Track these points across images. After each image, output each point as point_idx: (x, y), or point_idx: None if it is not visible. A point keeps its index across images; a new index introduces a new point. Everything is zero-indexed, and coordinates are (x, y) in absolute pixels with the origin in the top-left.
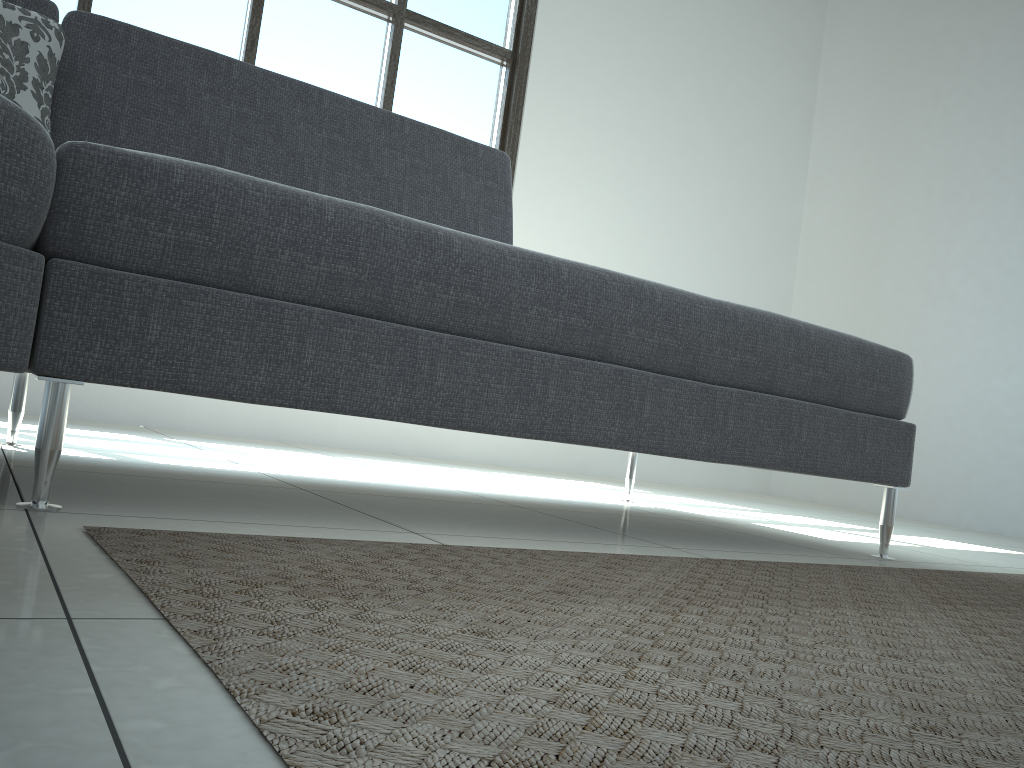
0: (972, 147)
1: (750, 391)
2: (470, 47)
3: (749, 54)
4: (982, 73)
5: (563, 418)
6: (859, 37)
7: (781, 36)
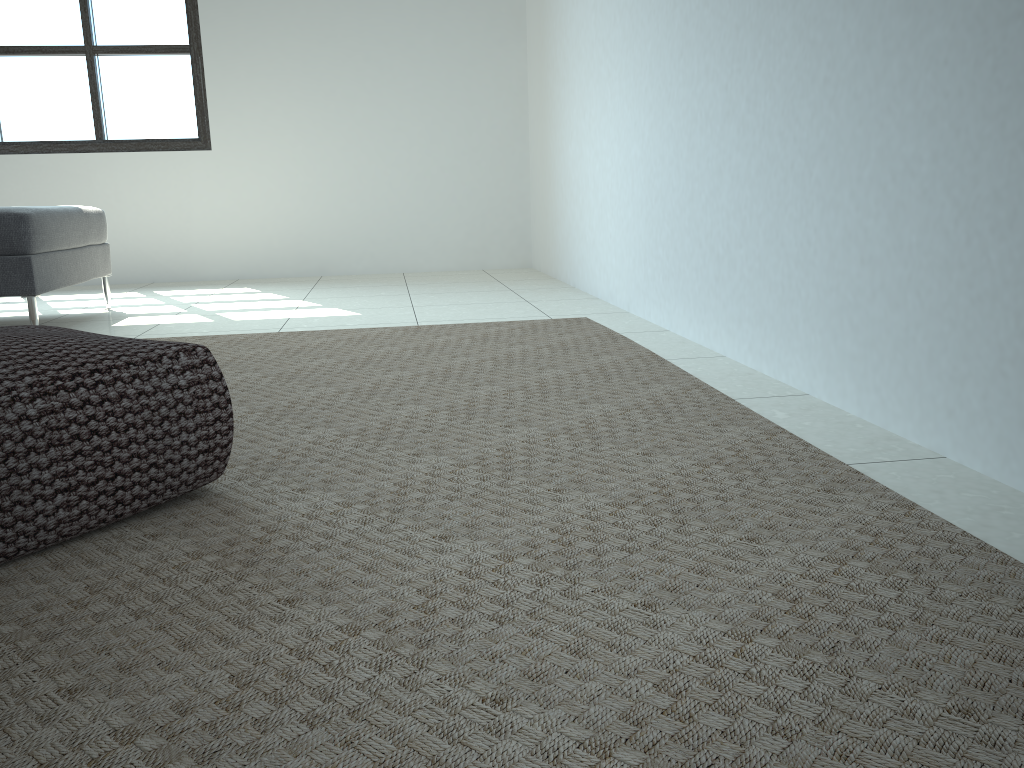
0: None
1: None
2: None
3: None
4: None
5: None
6: None
7: None
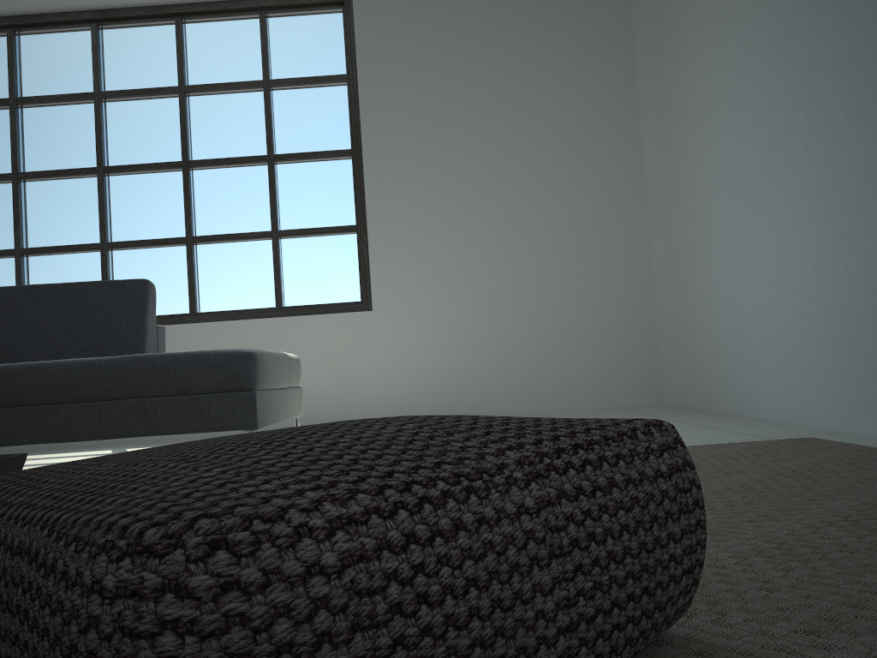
0: (689, 86)
1: (117, 400)
2: (323, 158)
3: (554, 66)
4: (684, 21)
5: (4, 436)
6: (642, 12)
7: (584, 38)
